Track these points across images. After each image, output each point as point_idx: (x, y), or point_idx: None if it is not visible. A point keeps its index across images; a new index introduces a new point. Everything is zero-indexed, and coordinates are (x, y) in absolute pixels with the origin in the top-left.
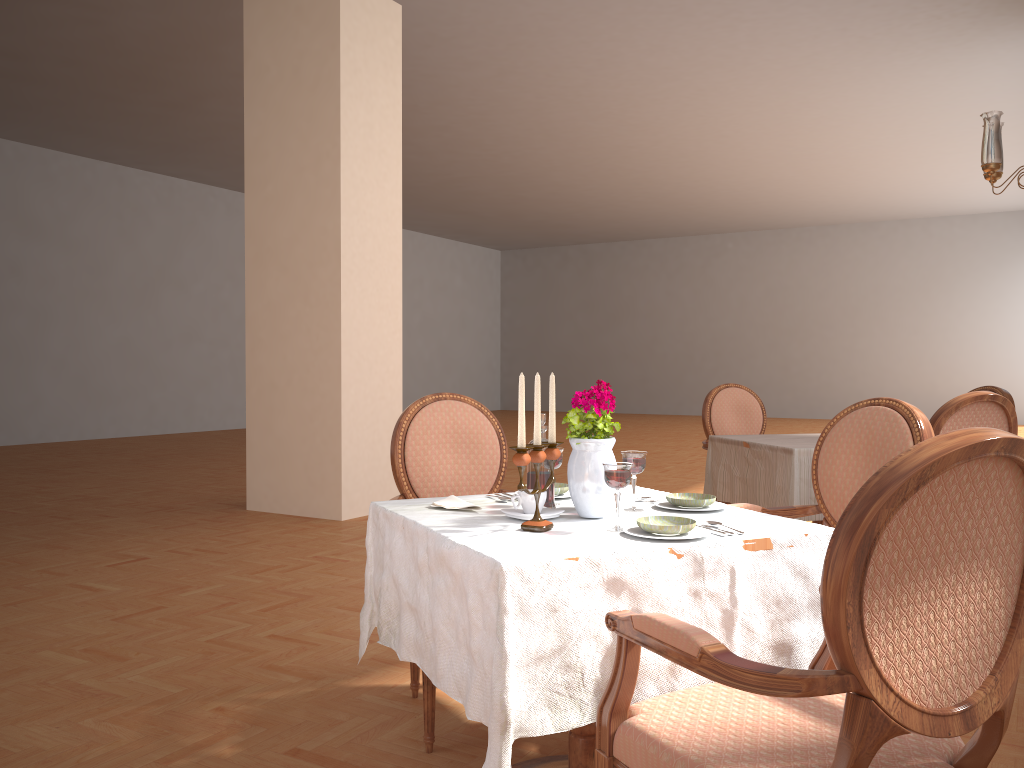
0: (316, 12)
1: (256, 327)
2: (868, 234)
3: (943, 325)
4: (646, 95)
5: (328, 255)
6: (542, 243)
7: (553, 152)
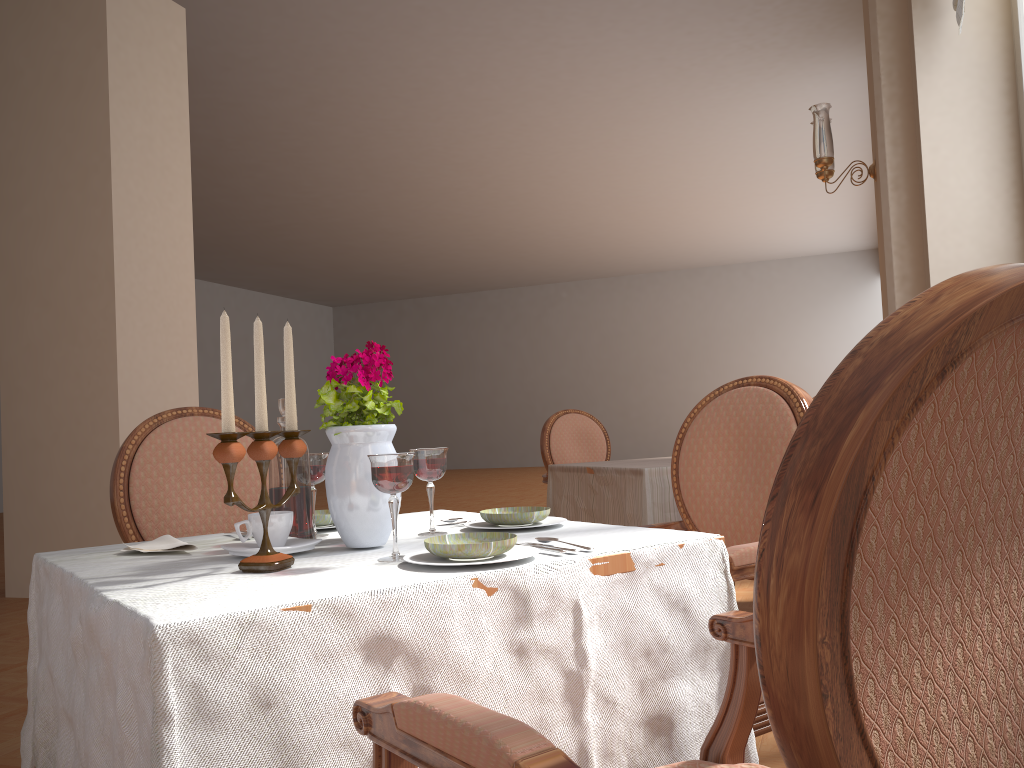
0: (78, 7)
1: (13, 374)
2: (694, 280)
3: (769, 365)
4: (469, 130)
5: (99, 285)
6: (375, 297)
7: (377, 195)
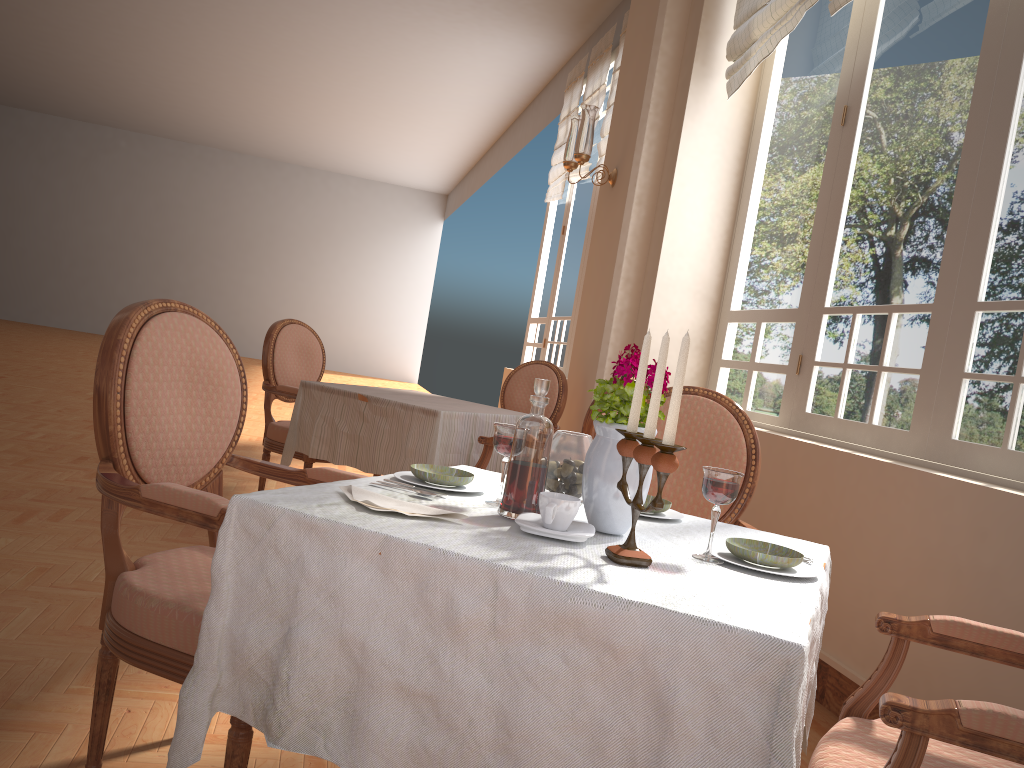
0: None
1: None
2: (272, 172)
3: (328, 277)
4: None
5: None
6: None
7: None
